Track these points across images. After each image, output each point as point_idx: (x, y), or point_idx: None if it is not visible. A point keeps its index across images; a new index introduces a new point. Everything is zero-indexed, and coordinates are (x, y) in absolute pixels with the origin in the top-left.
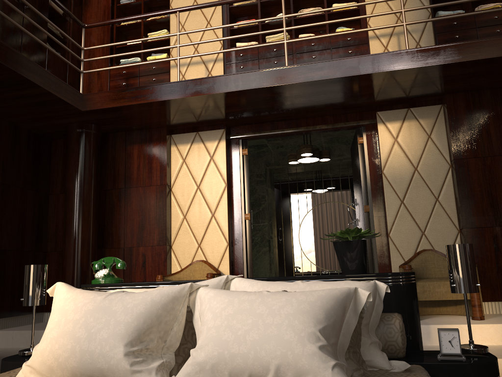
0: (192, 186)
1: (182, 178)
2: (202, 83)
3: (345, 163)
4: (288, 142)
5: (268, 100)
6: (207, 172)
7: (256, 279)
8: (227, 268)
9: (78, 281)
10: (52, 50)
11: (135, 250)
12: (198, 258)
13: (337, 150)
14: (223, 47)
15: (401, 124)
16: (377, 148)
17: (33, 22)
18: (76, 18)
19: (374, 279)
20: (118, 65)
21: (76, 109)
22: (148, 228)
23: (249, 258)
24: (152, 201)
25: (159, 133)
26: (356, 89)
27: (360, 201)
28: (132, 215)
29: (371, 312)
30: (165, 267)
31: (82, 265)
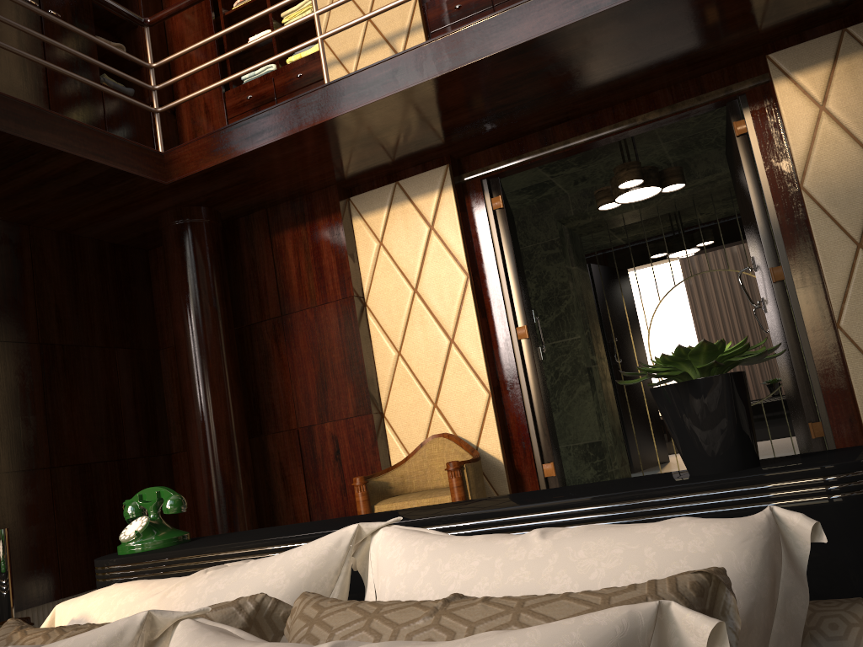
0: (403, 291)
1: (382, 279)
2: (370, 78)
3: (723, 188)
4: (595, 167)
5: (516, 82)
6: (426, 257)
7: (452, 516)
8: (495, 442)
9: (219, 503)
10: (82, 79)
11: (317, 431)
12: (437, 431)
13: (700, 165)
14: (420, 1)
15: (831, 70)
16: (782, 137)
17: (29, 31)
18: (126, 10)
19: (778, 487)
20: (237, 86)
21: (154, 184)
22: (334, 385)
23: (539, 417)
24: (333, 332)
25: (325, 199)
26: (705, 10)
27: (761, 259)
28: (301, 366)
29: (769, 627)
30: (377, 457)
31: (223, 474)
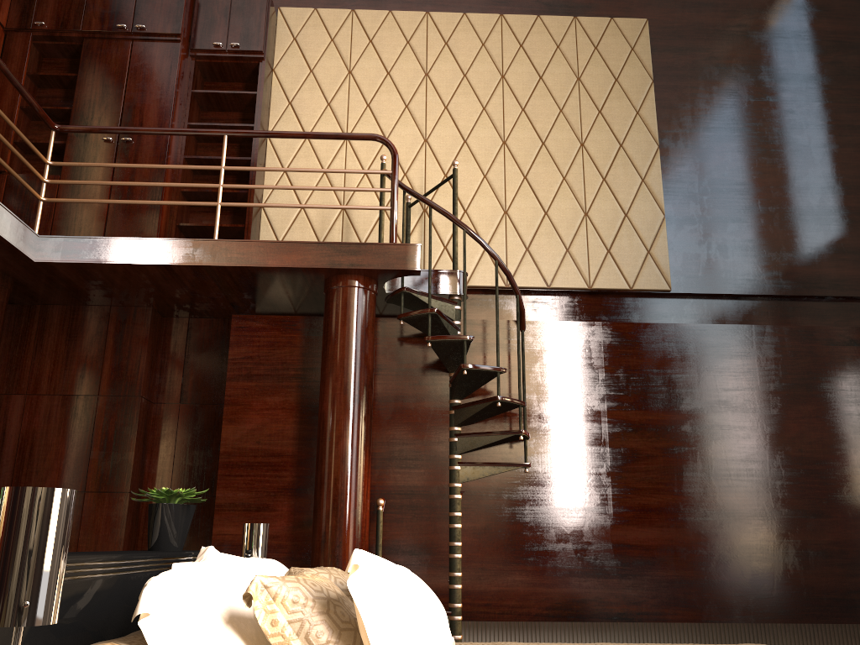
0: None
1: None
2: None
3: None
4: None
5: None
6: None
7: (165, 554)
8: None
9: None
10: None
11: None
12: None
13: None
14: None
15: None
16: None
17: None
18: None
19: None
20: None
21: None
22: None
23: None
24: None
25: None
26: None
27: None
28: None
29: None
30: None
31: None
